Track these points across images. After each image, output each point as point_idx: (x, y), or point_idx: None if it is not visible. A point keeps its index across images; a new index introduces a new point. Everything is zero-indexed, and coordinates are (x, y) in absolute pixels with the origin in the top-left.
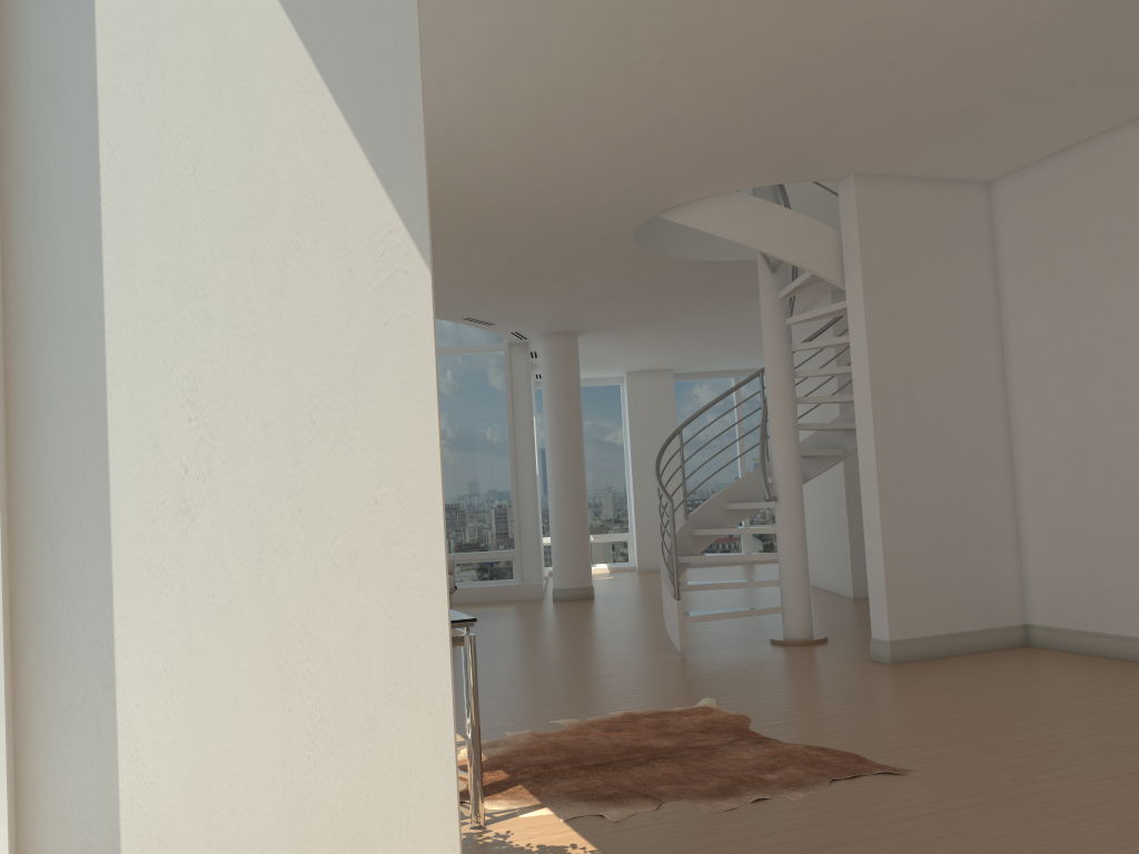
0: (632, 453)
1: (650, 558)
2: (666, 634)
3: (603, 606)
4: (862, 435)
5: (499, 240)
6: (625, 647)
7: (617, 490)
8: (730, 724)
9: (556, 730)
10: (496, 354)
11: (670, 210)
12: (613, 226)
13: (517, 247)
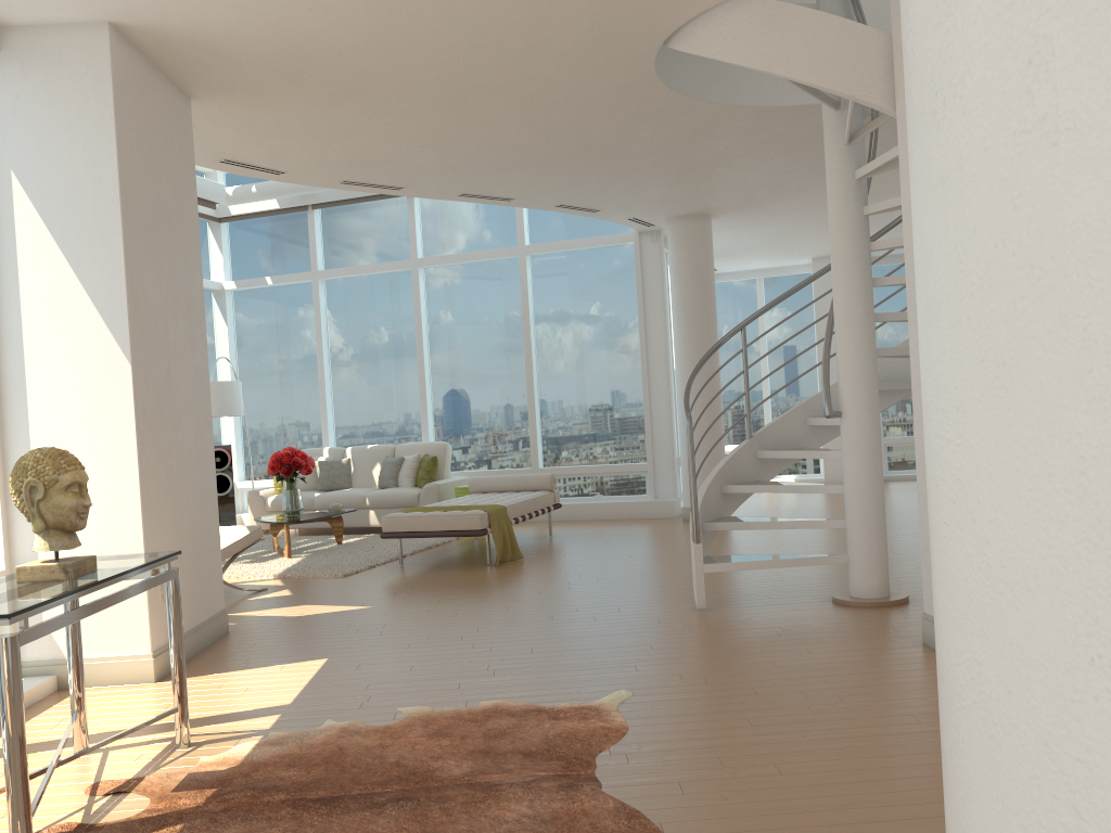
0: (818, 351)
1: (839, 471)
2: (729, 577)
3: (720, 531)
4: (913, 328)
5: (497, 103)
6: (655, 594)
7: (808, 393)
8: (581, 744)
9: (383, 724)
10: (627, 245)
11: (676, 36)
12: (620, 68)
13: (528, 110)
